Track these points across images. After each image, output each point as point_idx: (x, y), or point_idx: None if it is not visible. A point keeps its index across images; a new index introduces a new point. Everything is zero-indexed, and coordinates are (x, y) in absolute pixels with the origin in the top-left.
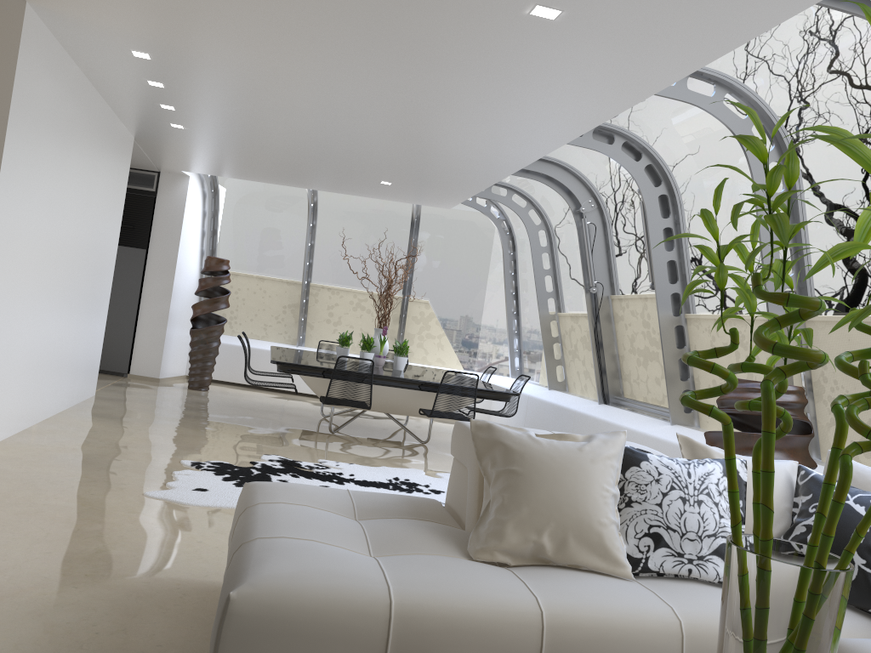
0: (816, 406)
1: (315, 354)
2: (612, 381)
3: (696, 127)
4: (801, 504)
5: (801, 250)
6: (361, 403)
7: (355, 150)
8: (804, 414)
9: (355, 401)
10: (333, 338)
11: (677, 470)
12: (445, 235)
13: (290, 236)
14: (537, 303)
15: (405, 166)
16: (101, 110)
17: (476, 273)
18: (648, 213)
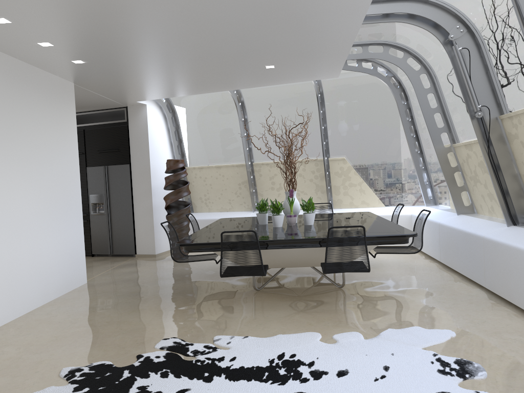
0: None
1: (249, 220)
2: (518, 201)
3: None
4: None
5: None
6: (254, 272)
7: (215, 39)
8: None
9: (248, 271)
10: (279, 200)
11: None
12: (346, 101)
13: (231, 131)
14: (431, 140)
15: (267, 42)
16: (3, 62)
17: (379, 126)
18: (523, 7)
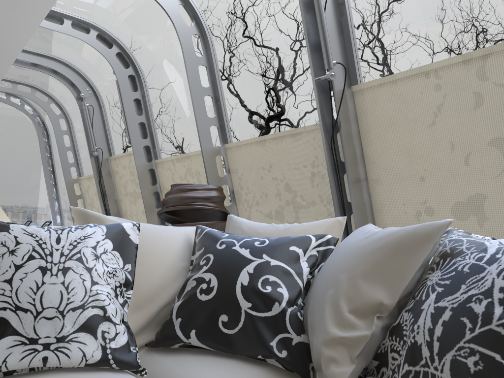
0: (238, 208)
1: None
2: None
3: (144, 17)
4: (195, 260)
5: (219, 98)
6: None
7: None
8: (223, 206)
9: None
10: None
11: (44, 237)
12: None
13: None
14: (63, 171)
15: None
16: None
17: (20, 156)
18: (121, 87)
